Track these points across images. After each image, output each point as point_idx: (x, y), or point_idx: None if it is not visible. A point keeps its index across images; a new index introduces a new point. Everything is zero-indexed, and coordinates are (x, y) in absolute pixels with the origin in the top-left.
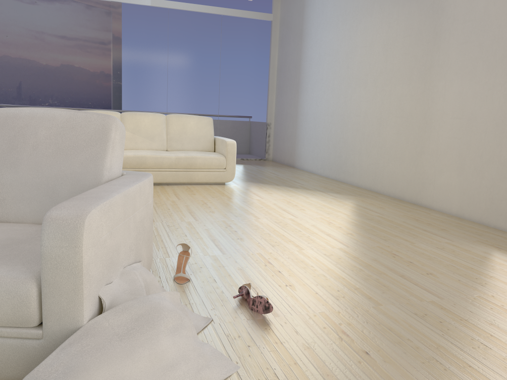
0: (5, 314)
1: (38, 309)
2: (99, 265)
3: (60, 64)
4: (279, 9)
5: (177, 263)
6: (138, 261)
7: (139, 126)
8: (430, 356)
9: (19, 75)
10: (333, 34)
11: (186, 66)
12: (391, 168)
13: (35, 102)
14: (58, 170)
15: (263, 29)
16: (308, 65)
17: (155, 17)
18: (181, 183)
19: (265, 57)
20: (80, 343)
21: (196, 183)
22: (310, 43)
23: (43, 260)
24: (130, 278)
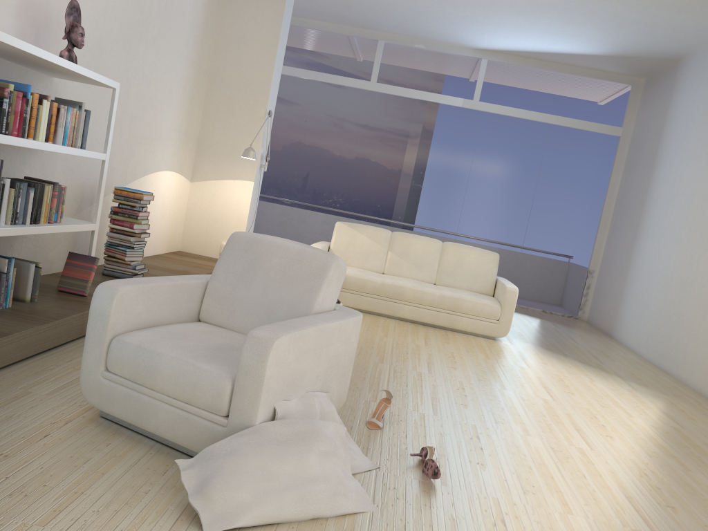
0: (206, 400)
1: (229, 403)
2: (280, 382)
3: (354, 156)
4: (633, 122)
5: (376, 409)
6: (325, 392)
7: (408, 250)
8: None
9: (308, 165)
10: (692, 169)
11: (492, 182)
12: None
13: (319, 197)
14: (279, 295)
15: (605, 147)
16: (654, 203)
17: (464, 120)
18: (440, 326)
19: (601, 183)
20: (248, 436)
21: (459, 331)
22: (662, 174)
23: (239, 366)
24: (308, 402)
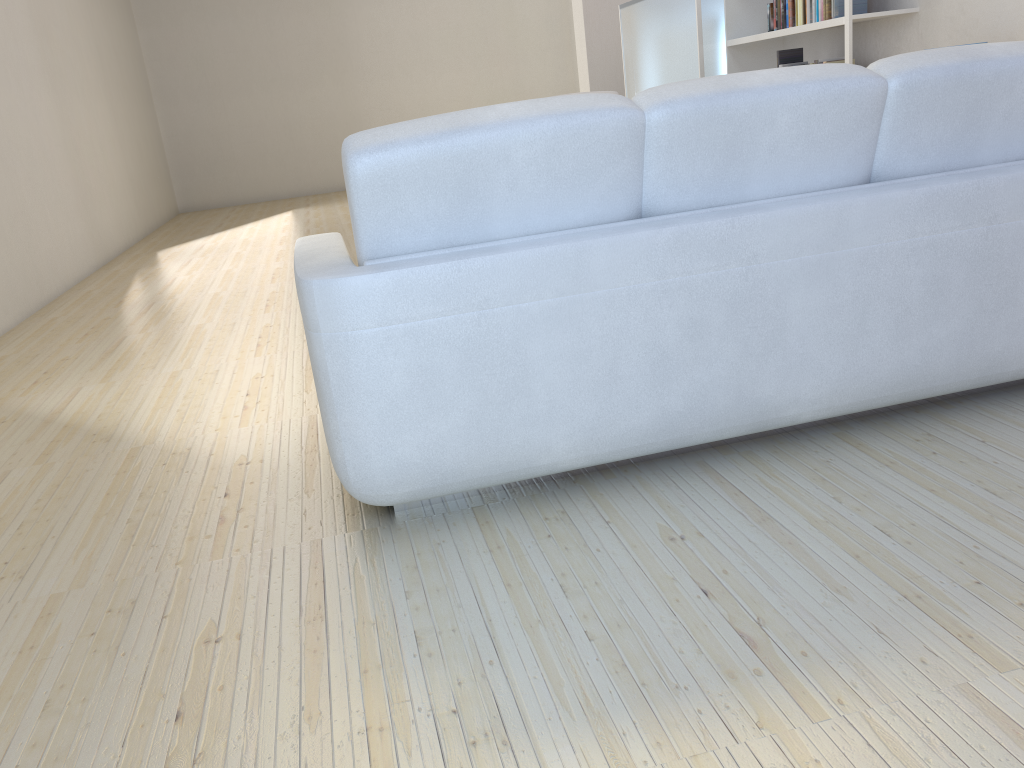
0: None
1: None
2: None
3: None
4: None
5: None
6: None
7: None
8: None
9: None
10: None
11: None
12: None
13: None
14: None
15: None
16: None
17: None
18: None
19: None
20: None
21: None
22: None
23: None
24: None
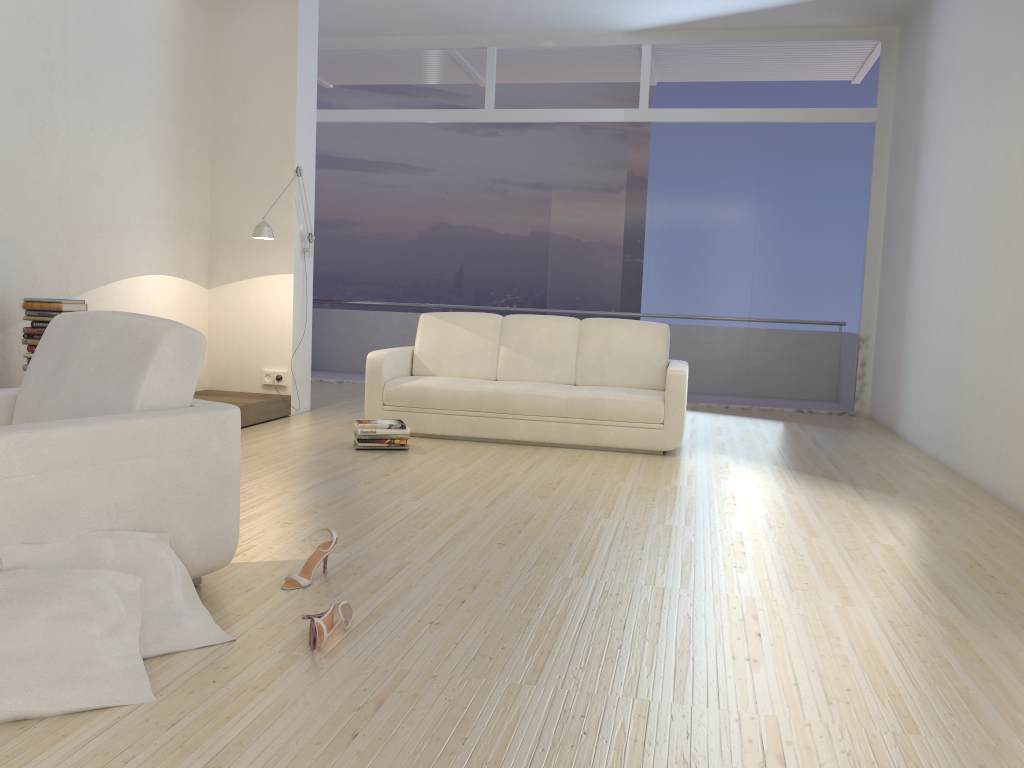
0: None
1: None
2: (2, 513)
3: (529, 231)
4: (892, 95)
5: (308, 559)
6: (156, 532)
7: (528, 339)
8: None
9: (461, 255)
10: (957, 142)
11: (687, 226)
12: (1022, 444)
13: (484, 298)
14: (92, 395)
15: (855, 142)
16: (922, 211)
17: (631, 141)
18: (577, 445)
19: (858, 198)
20: None
21: (606, 448)
22: (926, 163)
23: None
24: (87, 546)
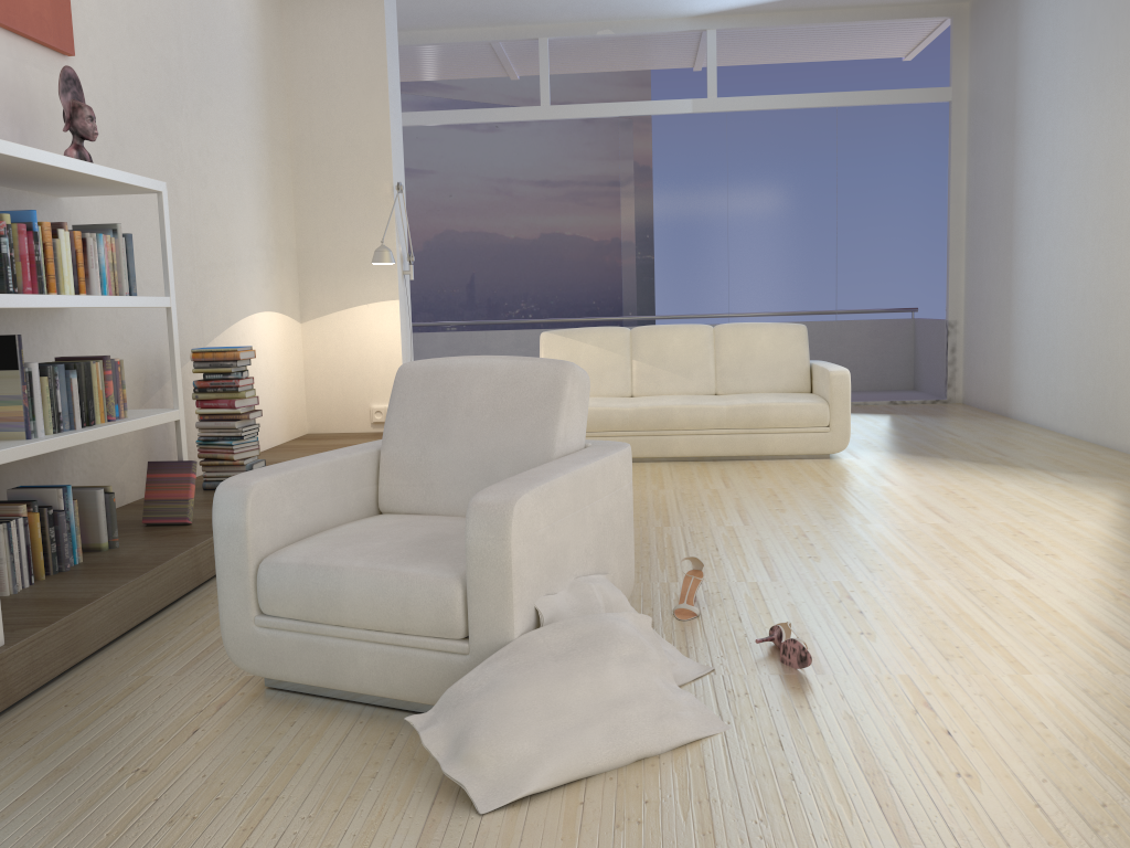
0: (428, 621)
1: (464, 616)
2: (535, 567)
3: (539, 233)
4: (966, 73)
5: (682, 589)
6: (603, 574)
7: (663, 351)
8: (1063, 748)
9: (470, 264)
10: (1079, 122)
11: (766, 220)
12: None
13: (498, 310)
14: (496, 443)
15: (931, 123)
16: (1029, 192)
17: (701, 133)
18: (740, 456)
19: (938, 181)
20: (508, 658)
21: (771, 457)
22: (1031, 143)
23: (468, 555)
24: (582, 592)
